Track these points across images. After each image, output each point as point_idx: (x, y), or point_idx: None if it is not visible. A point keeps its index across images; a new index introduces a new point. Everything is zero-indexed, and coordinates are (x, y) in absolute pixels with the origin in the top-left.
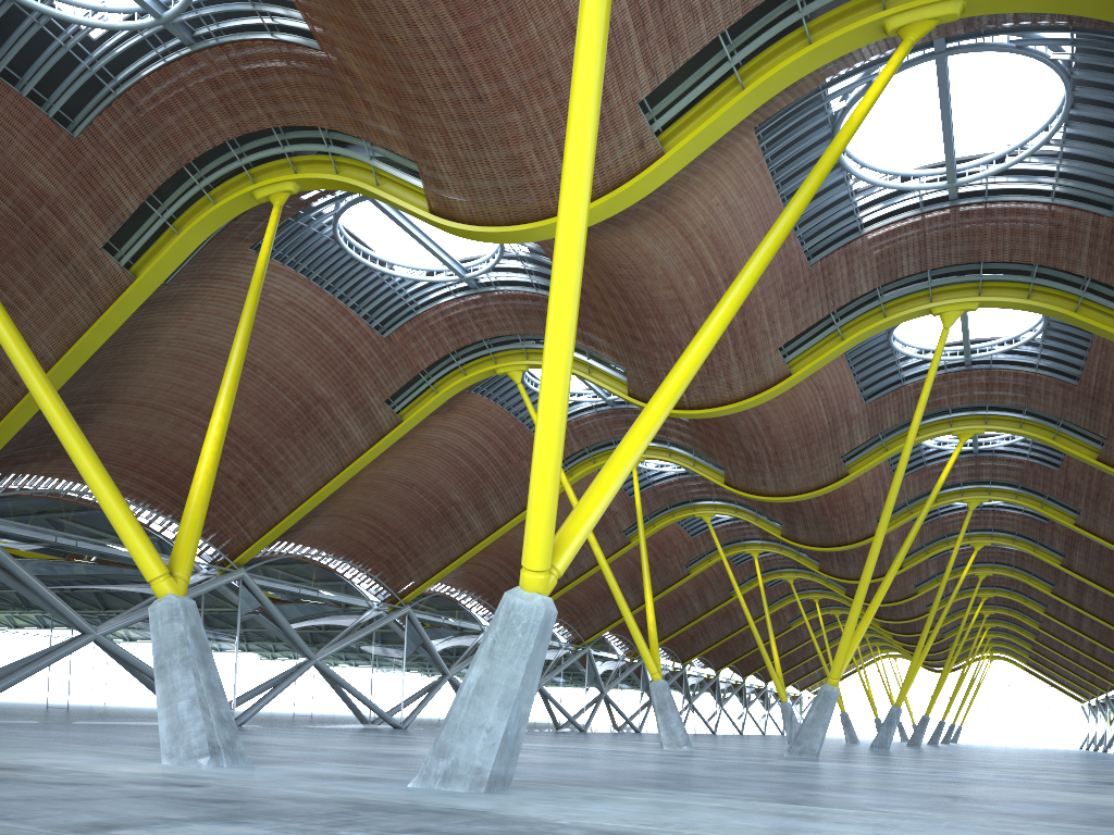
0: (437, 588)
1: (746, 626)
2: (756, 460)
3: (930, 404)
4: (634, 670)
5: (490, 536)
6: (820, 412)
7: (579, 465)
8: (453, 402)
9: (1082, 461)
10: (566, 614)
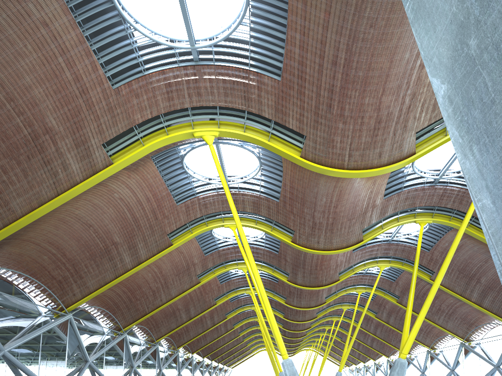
0: (82, 304)
1: (225, 334)
2: (318, 227)
3: (410, 204)
4: (174, 357)
5: (134, 268)
6: (365, 199)
7: (197, 227)
8: (139, 163)
9: (480, 240)
10: (147, 325)
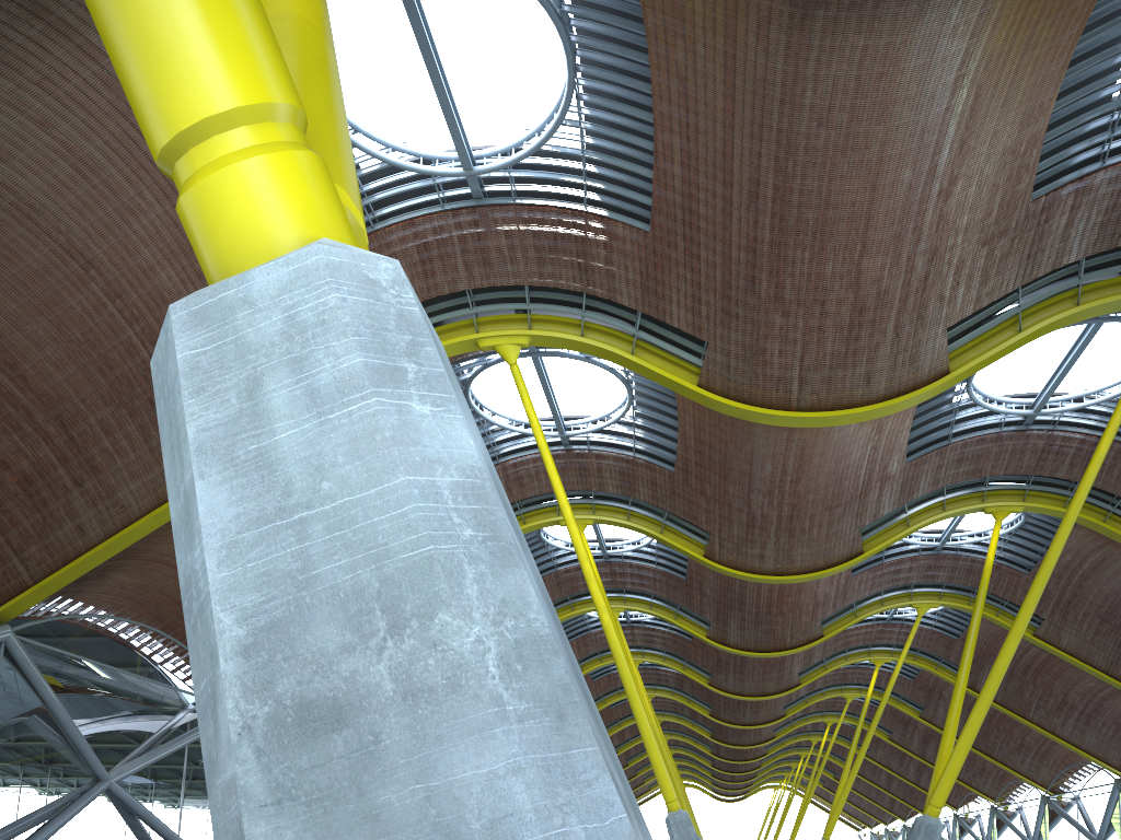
0: None
1: None
2: (761, 525)
3: (970, 472)
4: None
5: None
6: (862, 465)
7: None
8: None
9: None
10: None
